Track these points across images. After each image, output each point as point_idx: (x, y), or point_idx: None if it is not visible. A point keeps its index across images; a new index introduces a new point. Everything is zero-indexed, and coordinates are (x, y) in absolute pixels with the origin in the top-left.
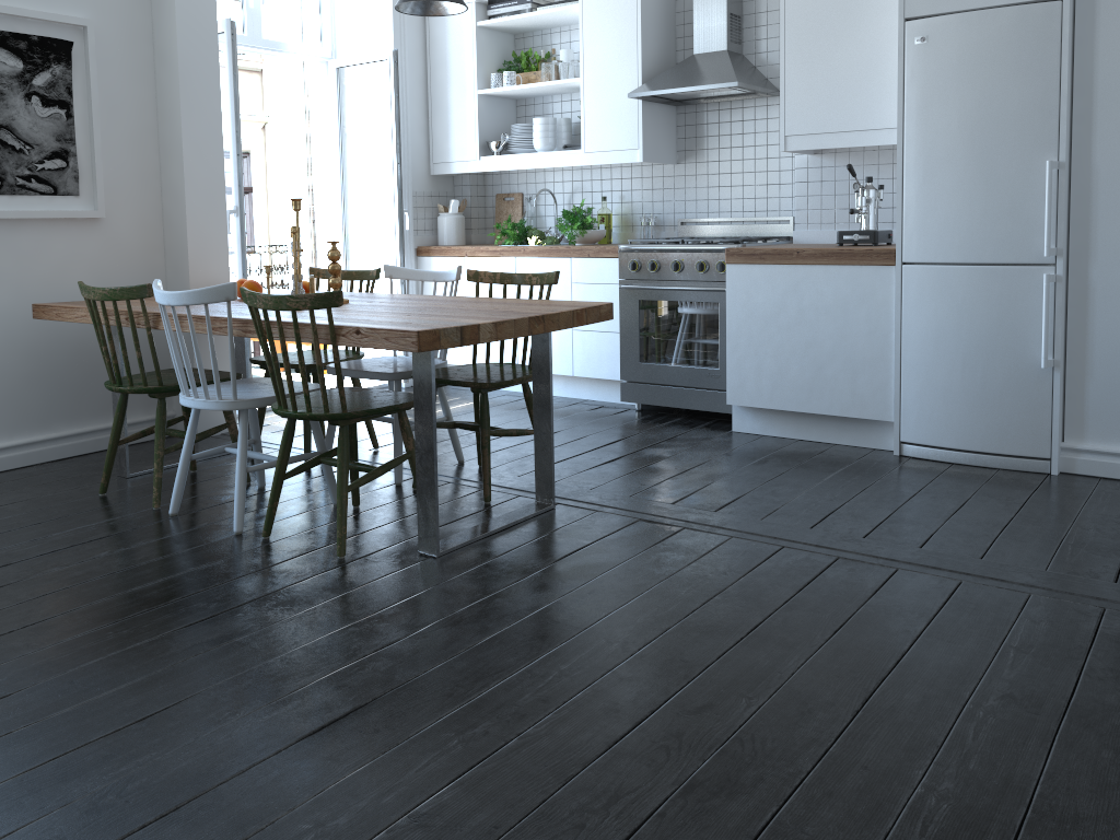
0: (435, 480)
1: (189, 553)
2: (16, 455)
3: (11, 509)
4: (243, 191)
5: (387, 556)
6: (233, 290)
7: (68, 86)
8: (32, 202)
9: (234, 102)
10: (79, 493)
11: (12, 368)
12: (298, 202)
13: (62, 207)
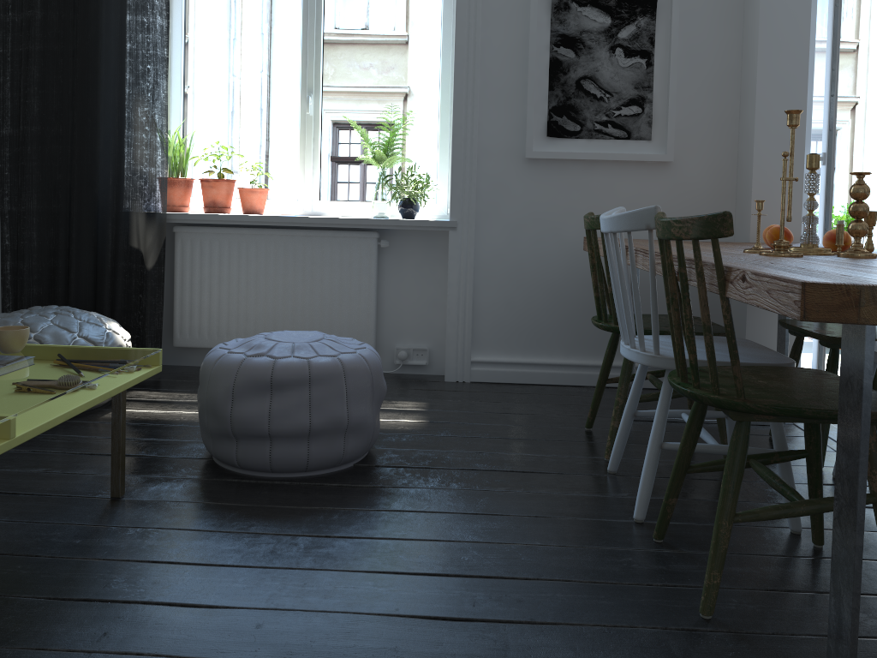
0: (856, 561)
1: (561, 524)
2: (568, 373)
3: (510, 418)
4: (834, 137)
5: (771, 649)
6: (653, 216)
7: (650, 37)
8: (606, 146)
9: (832, 36)
10: (573, 421)
11: (573, 294)
12: (793, 116)
13: (634, 151)
